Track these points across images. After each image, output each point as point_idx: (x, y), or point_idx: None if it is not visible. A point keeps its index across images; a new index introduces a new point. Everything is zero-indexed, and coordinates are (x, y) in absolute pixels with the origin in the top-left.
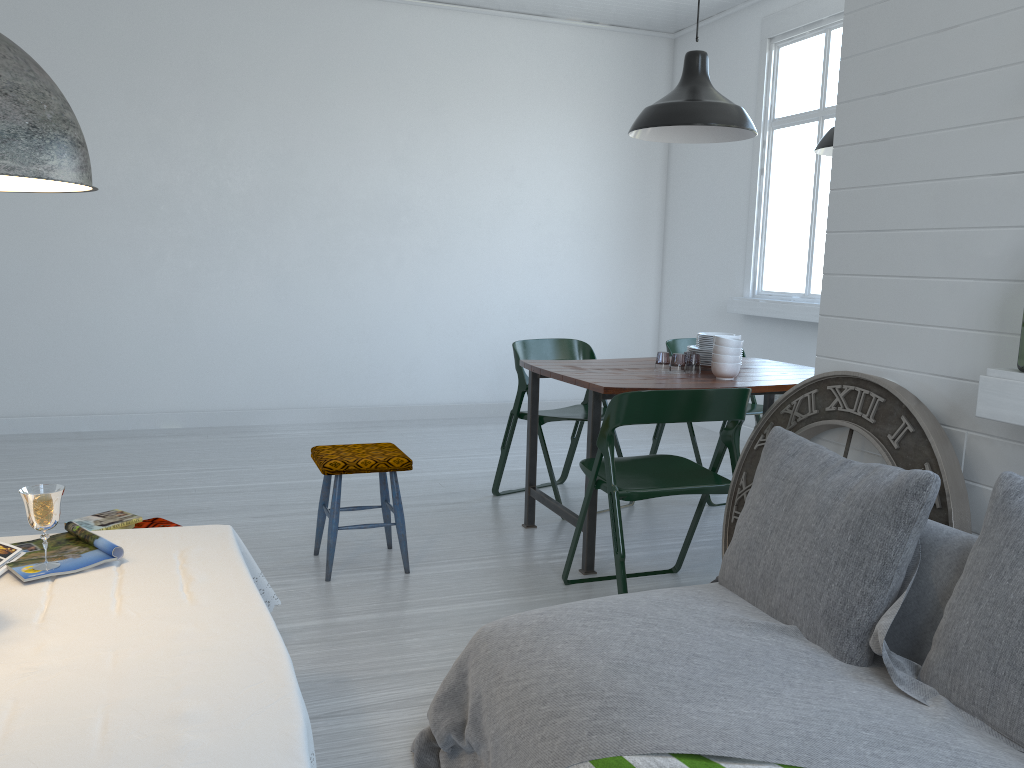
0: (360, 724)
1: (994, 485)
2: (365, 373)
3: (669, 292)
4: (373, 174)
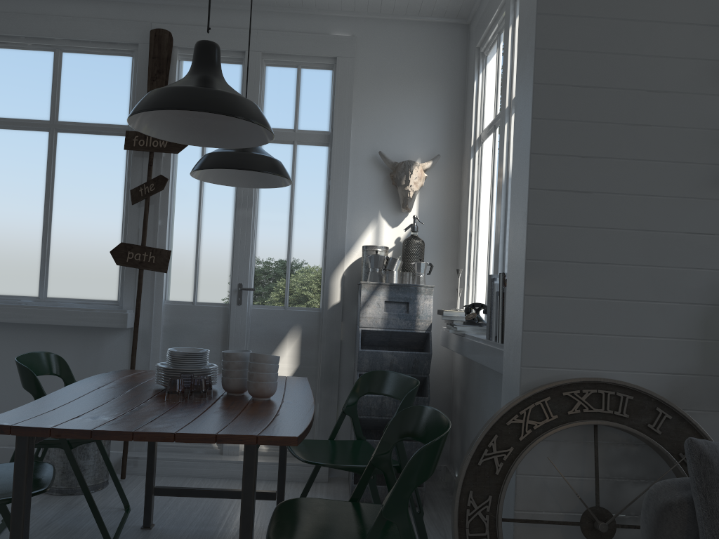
0: None
1: None
2: None
3: None
4: None
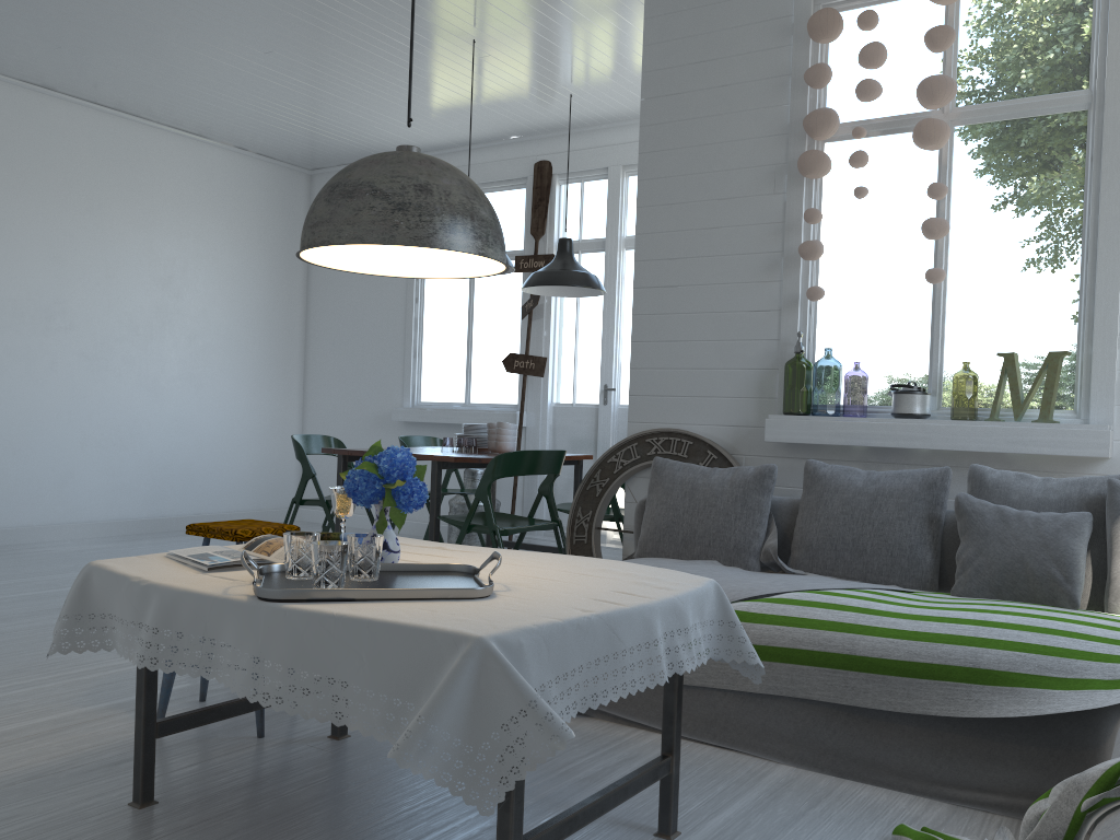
0: None
1: (805, 466)
2: (11, 489)
3: (314, 405)
4: (26, 271)
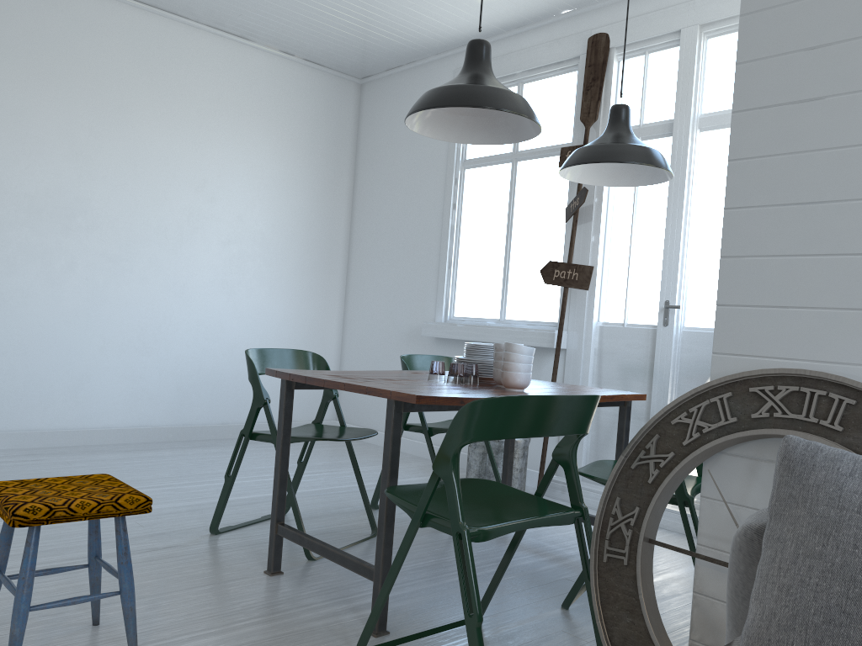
0: None
1: None
2: (20, 392)
3: (353, 317)
4: (45, 167)
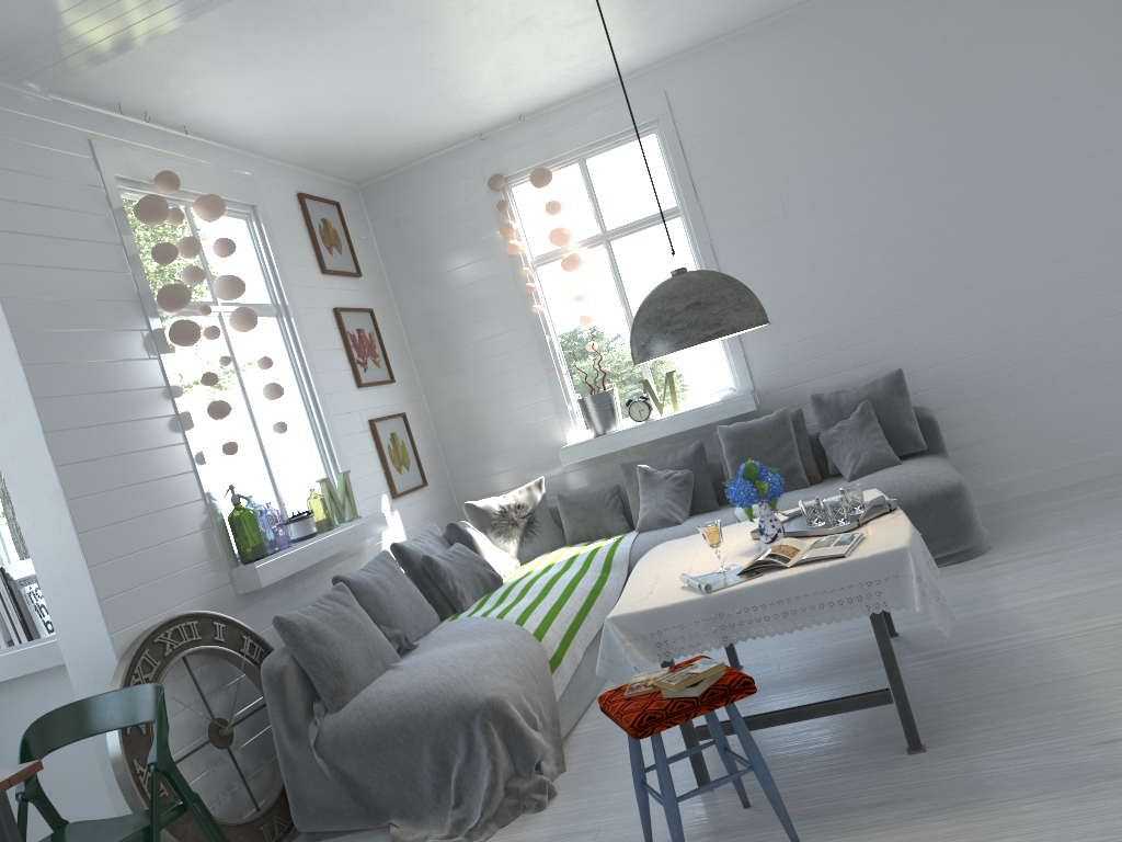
0: (561, 826)
1: (340, 580)
2: None
3: None
4: None
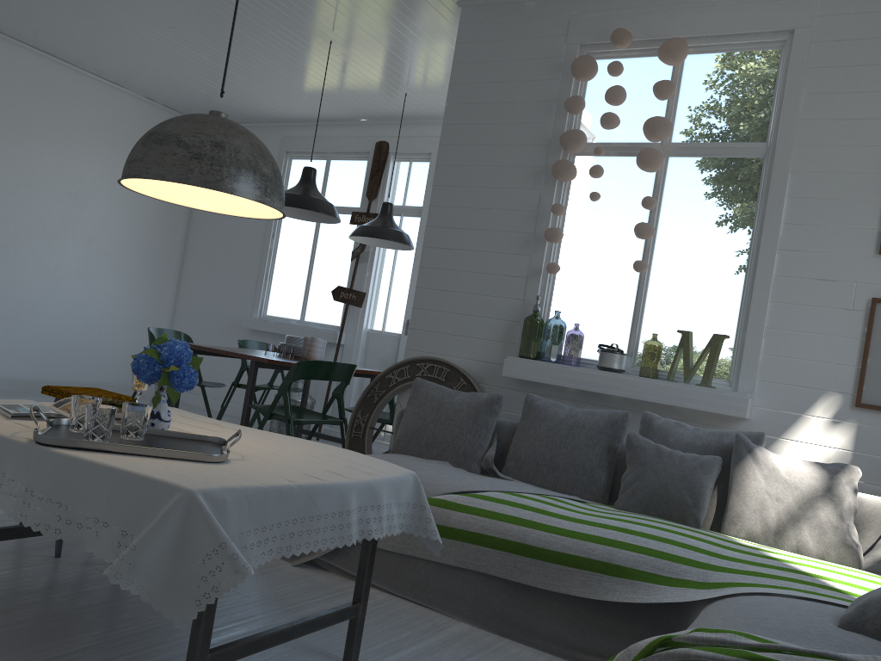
0: None
1: (525, 398)
2: None
3: (183, 307)
4: None
